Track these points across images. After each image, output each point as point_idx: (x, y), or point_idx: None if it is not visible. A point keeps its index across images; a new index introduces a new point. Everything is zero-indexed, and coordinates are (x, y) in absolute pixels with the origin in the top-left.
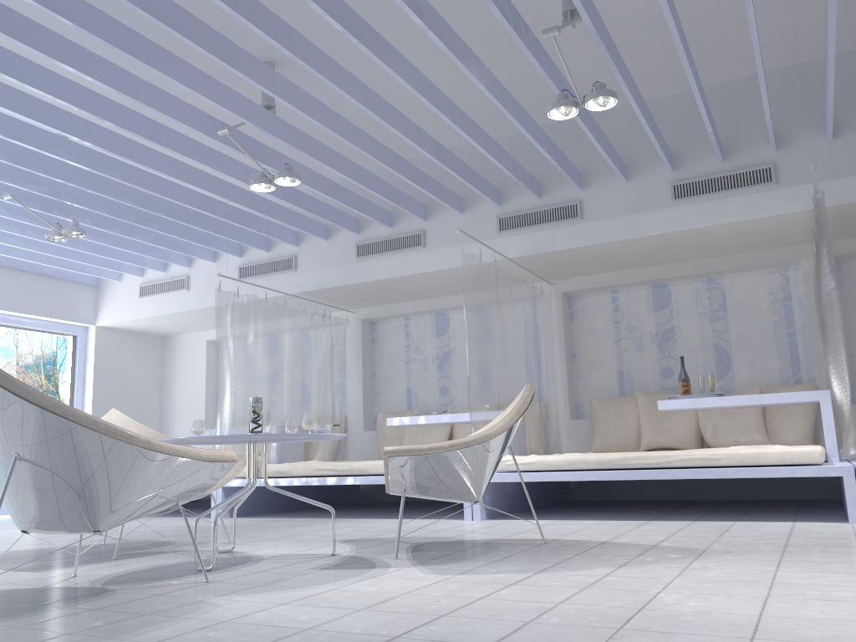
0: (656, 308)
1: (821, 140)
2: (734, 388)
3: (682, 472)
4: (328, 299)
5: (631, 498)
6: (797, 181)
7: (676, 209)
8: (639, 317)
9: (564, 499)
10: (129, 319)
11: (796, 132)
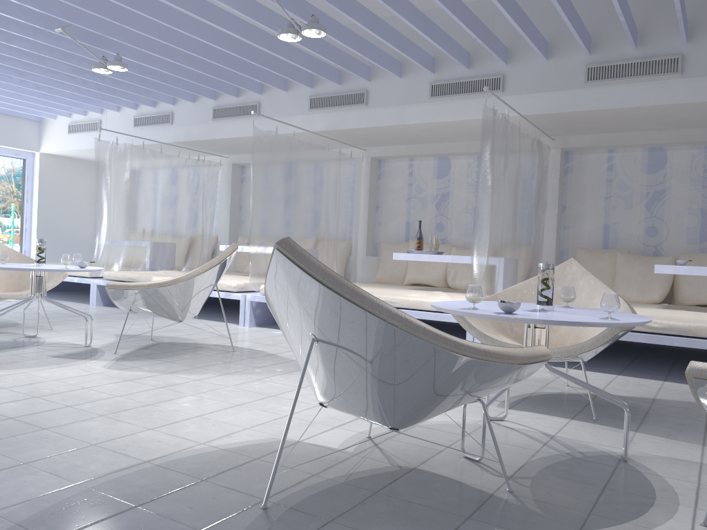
0: (439, 176)
1: (539, 59)
2: None
3: None
4: (200, 148)
5: None
6: (518, 91)
7: (432, 104)
8: (426, 182)
9: None
10: (61, 150)
11: (523, 50)
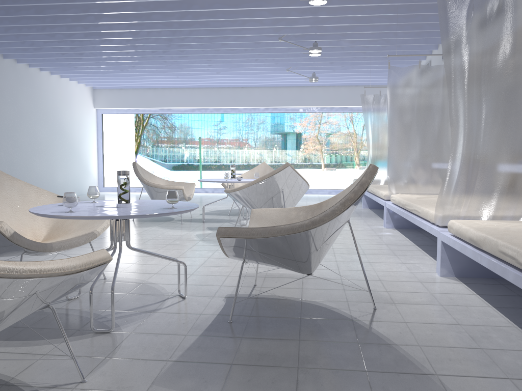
0: None
1: None
2: None
3: (411, 218)
4: None
5: None
6: None
7: None
8: None
9: None
10: None
11: None
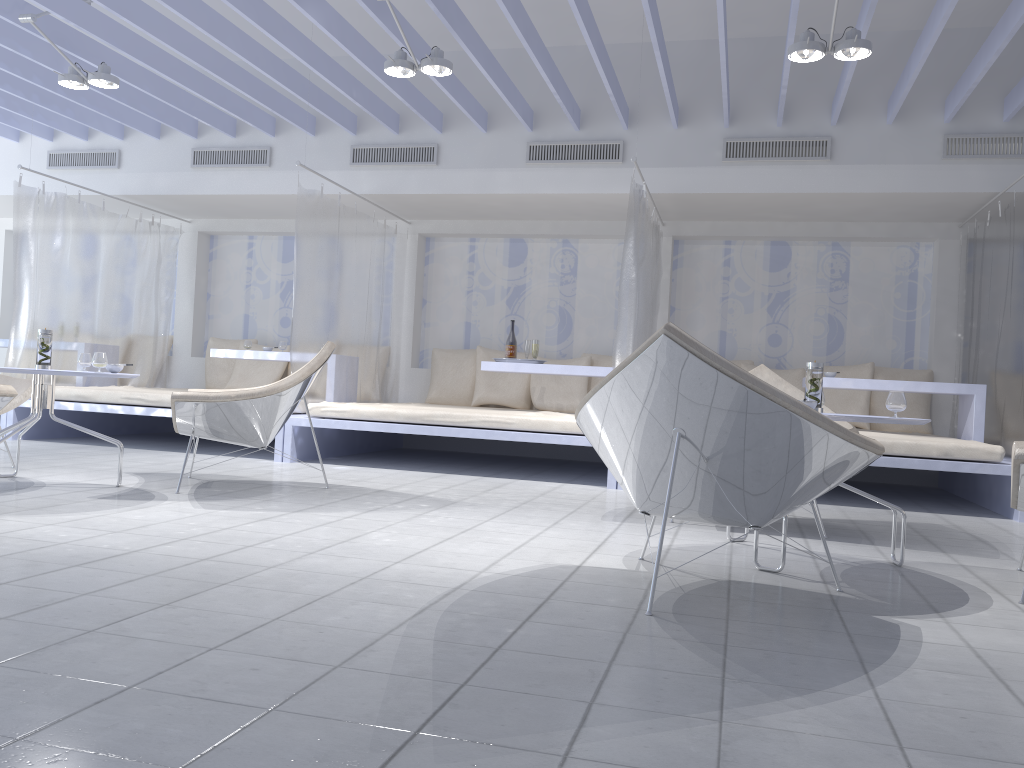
0: (511, 263)
1: (668, 126)
2: (571, 353)
3: (479, 433)
4: (157, 205)
5: (460, 450)
6: (641, 163)
7: (529, 171)
8: (493, 270)
9: (394, 446)
10: None
11: (648, 113)
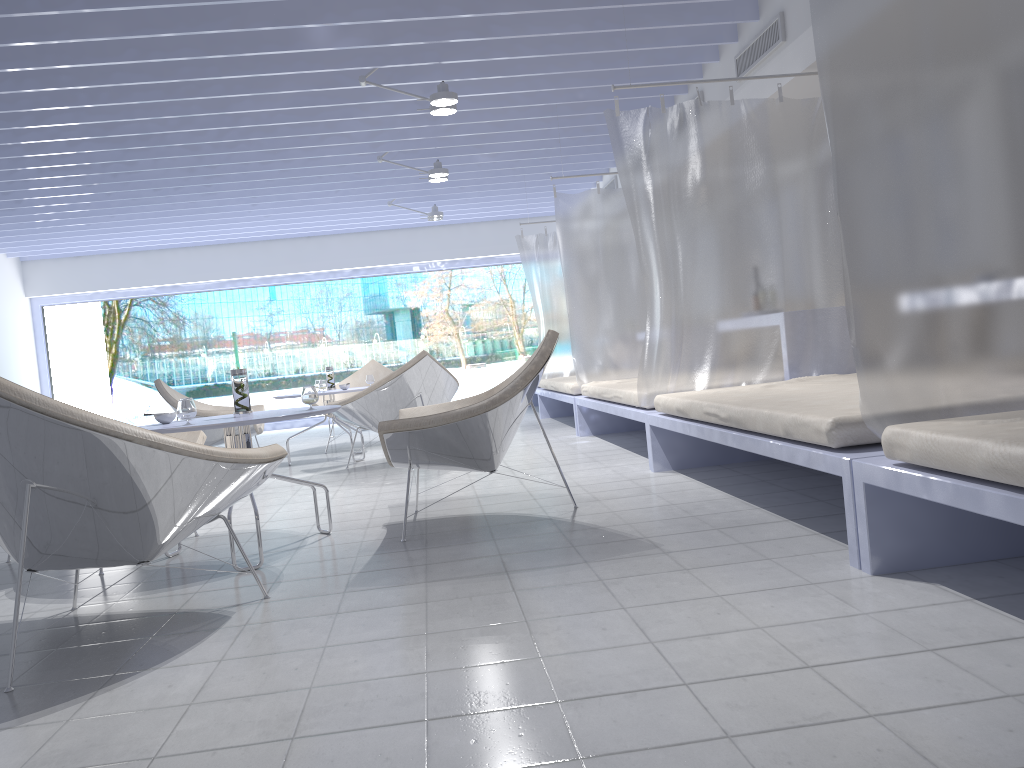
0: None
1: None
2: None
3: (611, 408)
4: None
5: None
6: (796, 32)
7: (742, 89)
8: None
9: None
10: None
11: None
